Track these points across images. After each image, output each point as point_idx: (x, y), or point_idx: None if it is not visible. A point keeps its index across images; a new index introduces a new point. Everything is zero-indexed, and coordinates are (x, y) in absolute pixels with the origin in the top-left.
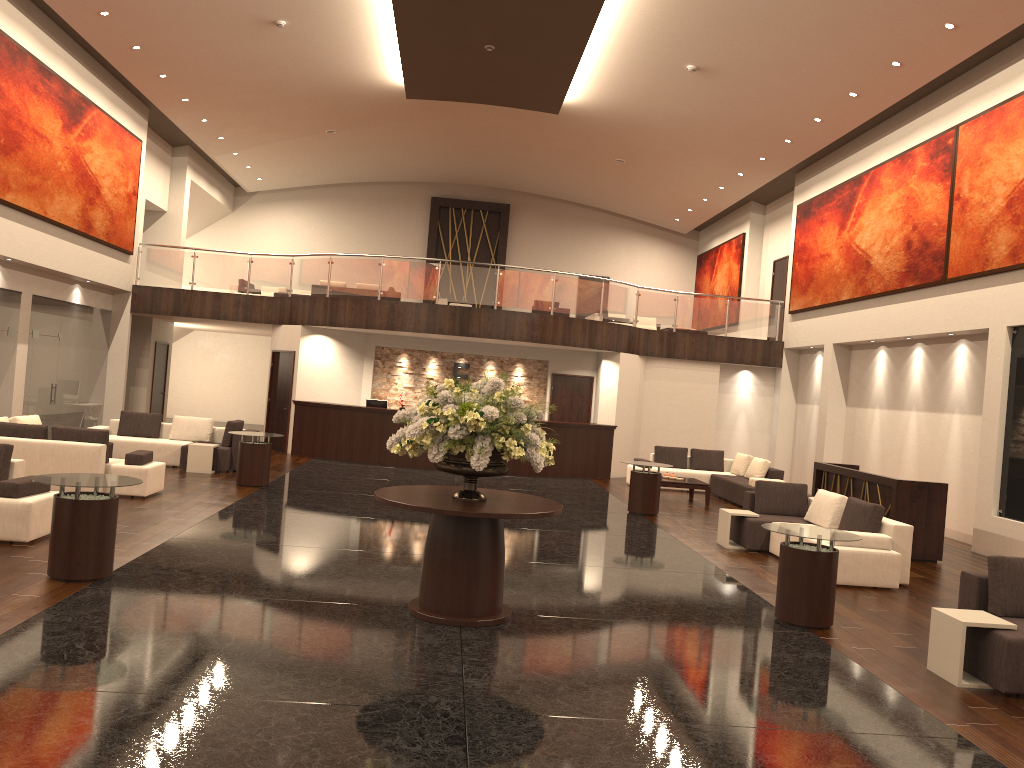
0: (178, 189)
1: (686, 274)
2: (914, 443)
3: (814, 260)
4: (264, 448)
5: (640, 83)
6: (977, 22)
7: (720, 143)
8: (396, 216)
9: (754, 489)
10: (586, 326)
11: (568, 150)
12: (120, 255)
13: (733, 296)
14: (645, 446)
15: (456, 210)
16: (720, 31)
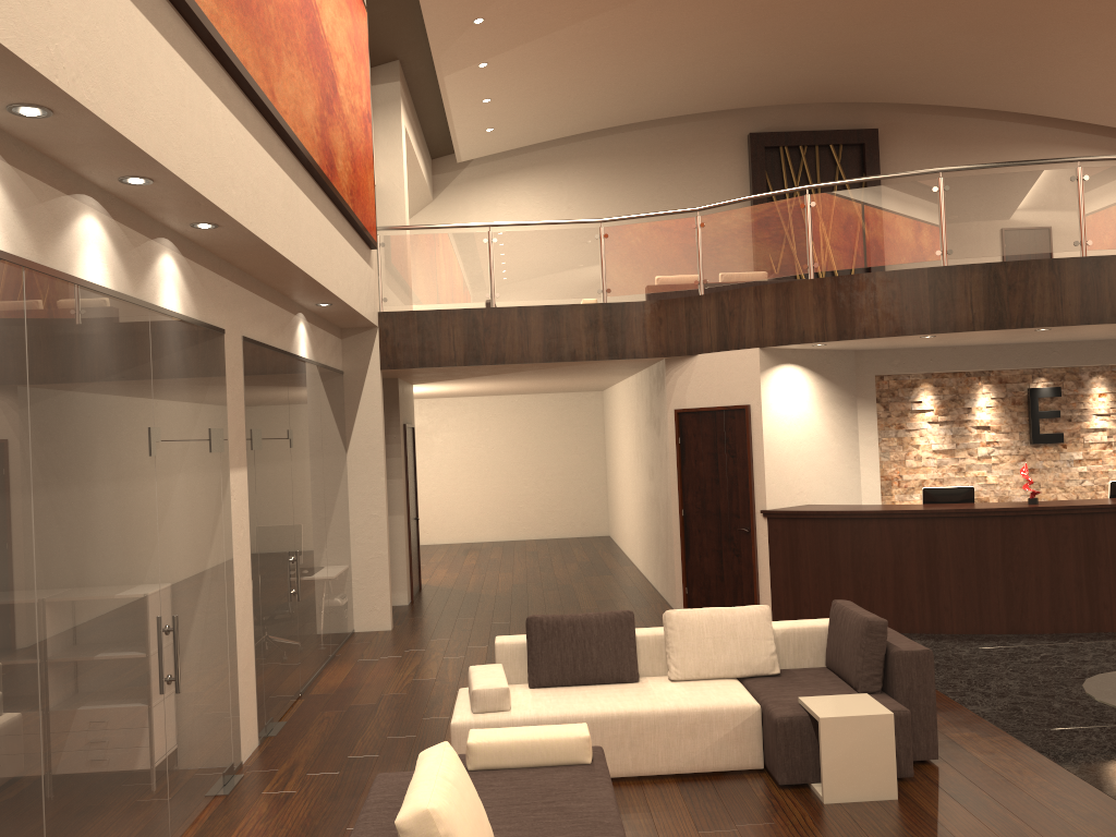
0: (390, 142)
1: None
2: None
3: None
4: None
5: None
6: None
7: None
8: (694, 173)
9: None
10: None
11: None
12: (362, 247)
13: None
14: None
15: (790, 150)
16: None
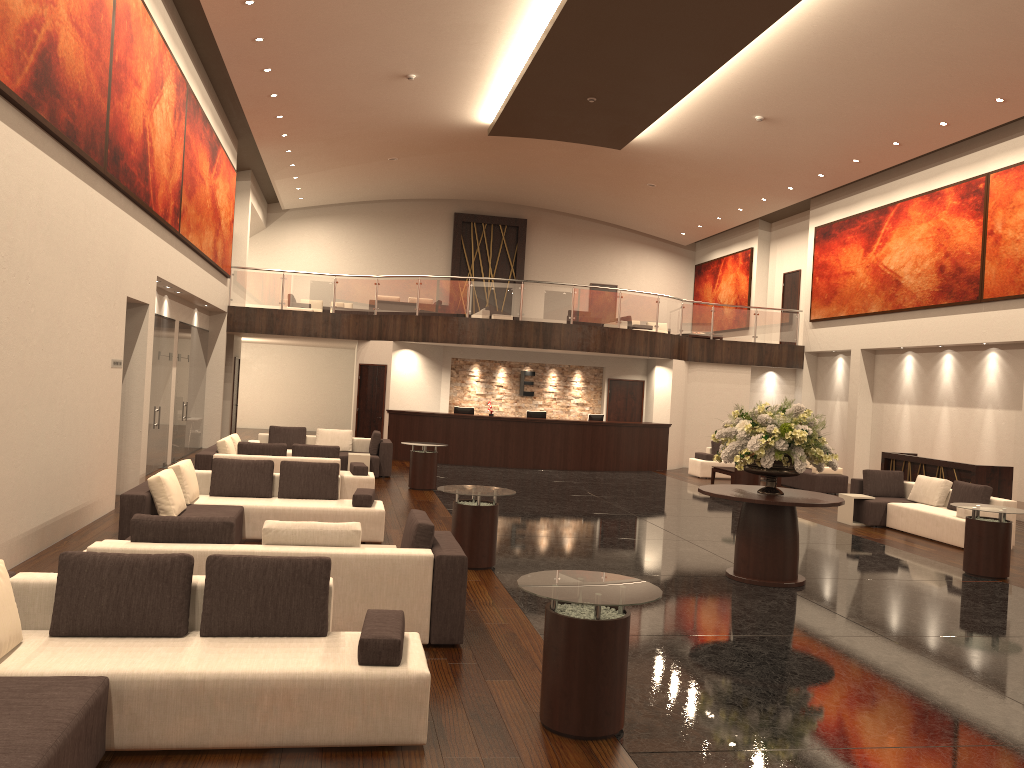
0: (242, 211)
1: (685, 282)
2: (947, 433)
3: (837, 276)
4: (434, 456)
5: (705, 127)
6: (1023, 99)
7: (756, 175)
8: (421, 231)
9: (819, 476)
10: (647, 337)
11: (605, 175)
12: (224, 279)
13: (742, 304)
14: (689, 441)
15: (477, 225)
16: (798, 93)
